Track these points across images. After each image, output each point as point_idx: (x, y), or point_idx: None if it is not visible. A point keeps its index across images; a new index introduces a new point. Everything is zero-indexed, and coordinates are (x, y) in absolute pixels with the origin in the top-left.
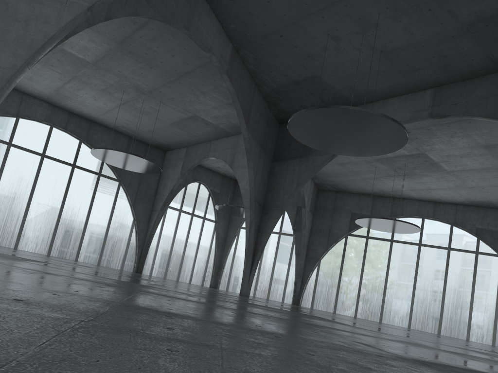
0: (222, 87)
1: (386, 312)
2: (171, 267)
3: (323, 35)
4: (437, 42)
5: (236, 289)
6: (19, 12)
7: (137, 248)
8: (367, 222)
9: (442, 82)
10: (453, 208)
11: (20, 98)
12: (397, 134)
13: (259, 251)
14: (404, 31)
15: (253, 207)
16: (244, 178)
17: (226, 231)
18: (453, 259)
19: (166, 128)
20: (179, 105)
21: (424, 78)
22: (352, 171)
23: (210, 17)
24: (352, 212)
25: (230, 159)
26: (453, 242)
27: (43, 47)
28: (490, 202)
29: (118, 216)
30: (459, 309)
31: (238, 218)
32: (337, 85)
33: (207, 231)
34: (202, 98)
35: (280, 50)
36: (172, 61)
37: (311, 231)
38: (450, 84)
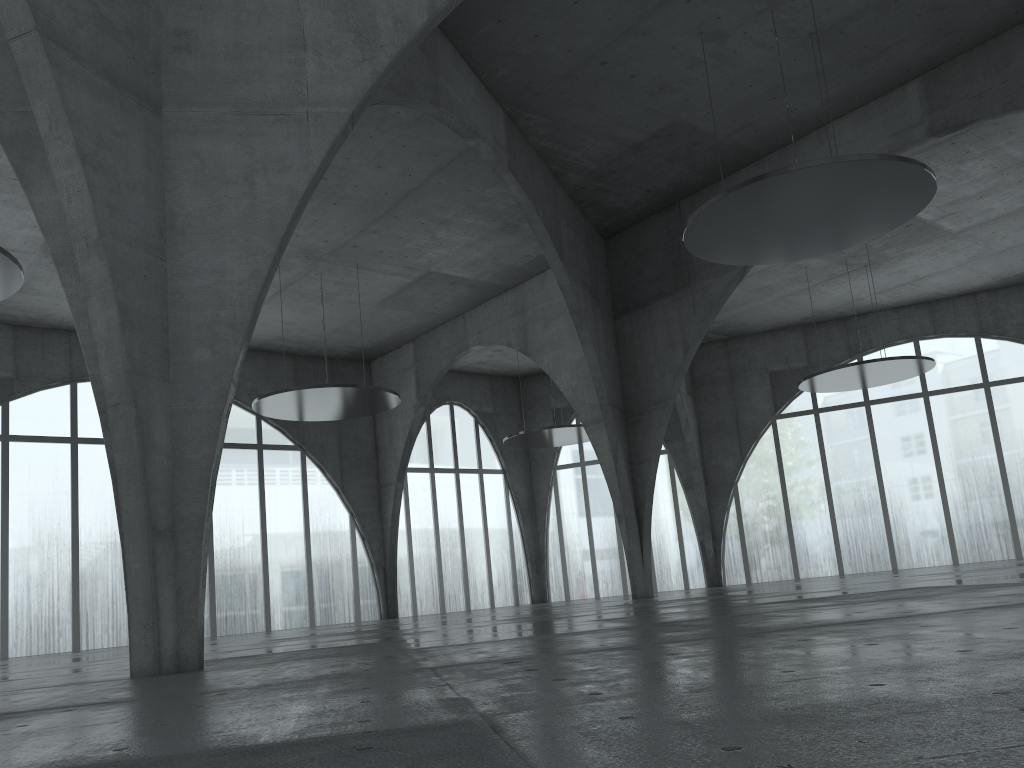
0: (482, 201)
1: (901, 545)
2: (449, 586)
3: (690, 36)
4: None
5: (585, 592)
6: (227, 165)
7: (374, 570)
8: (825, 380)
9: (937, 61)
10: (968, 303)
11: (67, 343)
12: (914, 187)
13: (647, 501)
14: None
15: (610, 418)
16: (562, 366)
17: (529, 484)
18: (1001, 403)
19: (368, 316)
20: (394, 262)
21: (901, 62)
22: (756, 289)
23: (459, 67)
24: (771, 371)
25: (518, 338)
26: (990, 370)
27: (293, 220)
28: None
29: (320, 517)
30: None
31: (544, 451)
32: (721, 127)
33: (493, 495)
34: (443, 235)
35: (603, 92)
36: (378, 178)
37: (701, 433)
38: (954, 60)
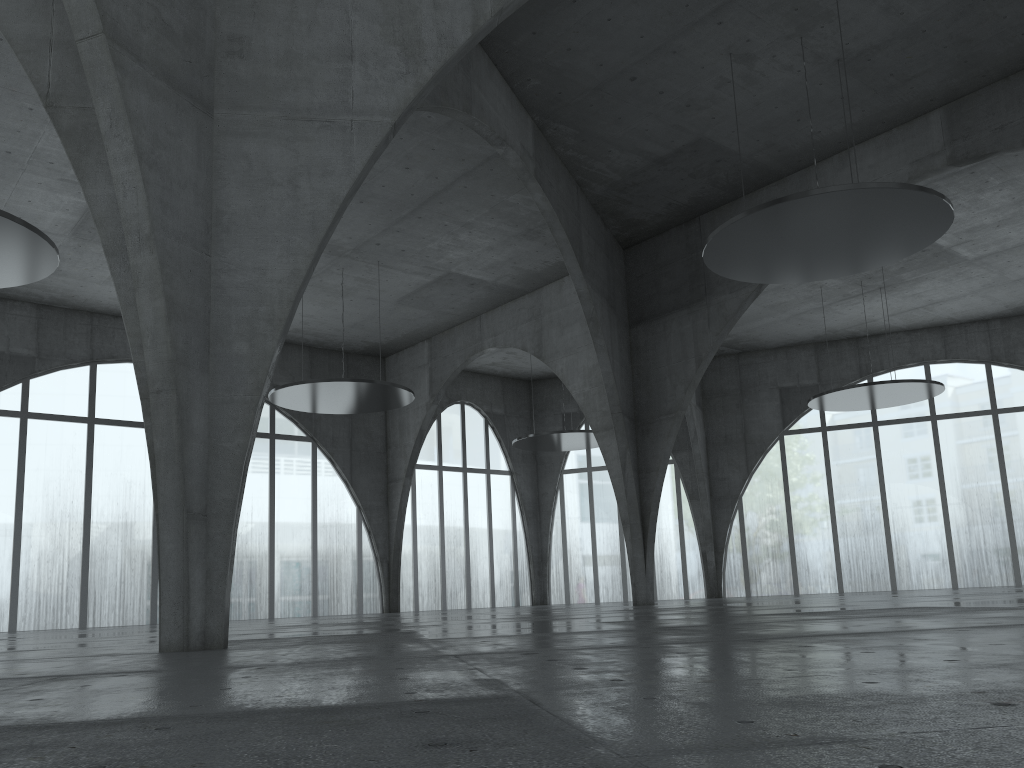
0: (506, 206)
1: (901, 566)
2: (451, 584)
3: (720, 57)
4: (952, 17)
5: (585, 596)
6: (273, 168)
7: (378, 564)
8: (835, 399)
9: (961, 92)
10: (981, 330)
11: (89, 325)
12: (932, 217)
13: (653, 510)
14: (886, 11)
15: (620, 426)
16: (575, 372)
17: (535, 487)
18: (1008, 430)
19: (386, 312)
20: (415, 261)
21: (925, 92)
22: (771, 306)
23: (492, 76)
24: (781, 387)
25: (533, 342)
26: (999, 397)
27: (332, 223)
28: None
29: (328, 509)
30: None
31: (552, 455)
32: (745, 146)
33: (499, 495)
34: (465, 237)
35: (630, 107)
36: (405, 179)
37: (709, 445)
38: (977, 92)
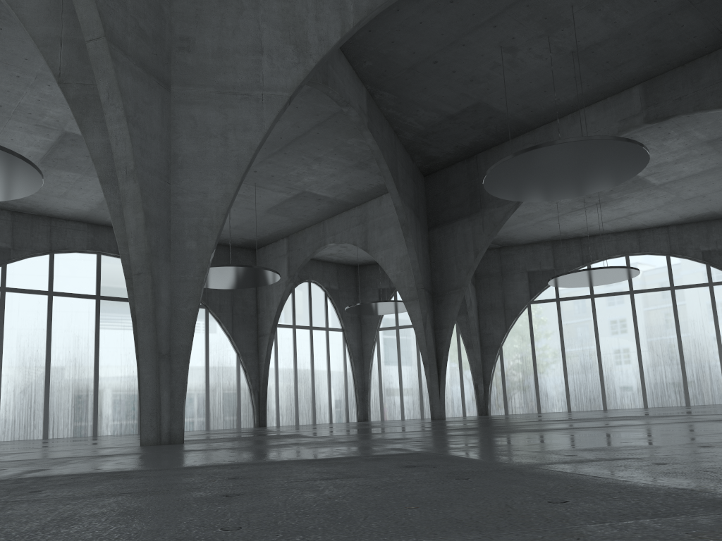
0: (345, 146)
1: (610, 393)
2: (302, 407)
3: (494, 48)
4: (648, 25)
5: (394, 415)
6: (211, 125)
7: (252, 393)
8: (566, 279)
9: (653, 74)
10: (663, 233)
11: (48, 226)
12: (635, 158)
13: (444, 355)
14: (605, 20)
15: (423, 298)
16: (391, 260)
17: (360, 340)
18: (681, 301)
19: (258, 218)
20: (281, 183)
21: (629, 73)
22: (523, 215)
23: (340, 59)
24: (529, 271)
25: (361, 240)
26: (675, 278)
27: (250, 162)
28: (713, 213)
29: (216, 355)
30: (707, 365)
31: (371, 318)
32: (508, 108)
33: (335, 345)
34: (316, 167)
35: (433, 81)
36: (277, 127)
37: (479, 311)
38: (663, 74)
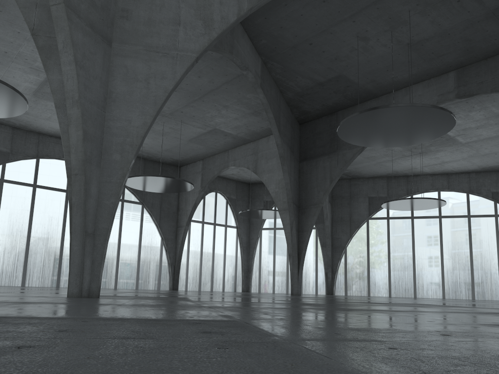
0: (245, 99)
1: (419, 286)
2: (204, 278)
3: (352, 37)
4: (463, 28)
5: (268, 289)
6: (138, 73)
7: (169, 266)
8: (394, 204)
9: (464, 64)
10: (465, 177)
11: (37, 139)
12: (445, 122)
13: (303, 250)
14: (432, 23)
15: (291, 209)
16: (272, 181)
17: (248, 235)
18: (474, 225)
19: (183, 145)
20: (199, 122)
21: (447, 62)
22: (367, 157)
23: (244, 37)
24: (369, 196)
25: (253, 165)
26: (471, 209)
27: (164, 101)
28: None
29: (147, 238)
30: (489, 272)
31: (257, 220)
32: (361, 80)
33: (230, 238)
34: (224, 112)
35: (308, 57)
36: (198, 82)
37: (333, 221)
38: (472, 64)
